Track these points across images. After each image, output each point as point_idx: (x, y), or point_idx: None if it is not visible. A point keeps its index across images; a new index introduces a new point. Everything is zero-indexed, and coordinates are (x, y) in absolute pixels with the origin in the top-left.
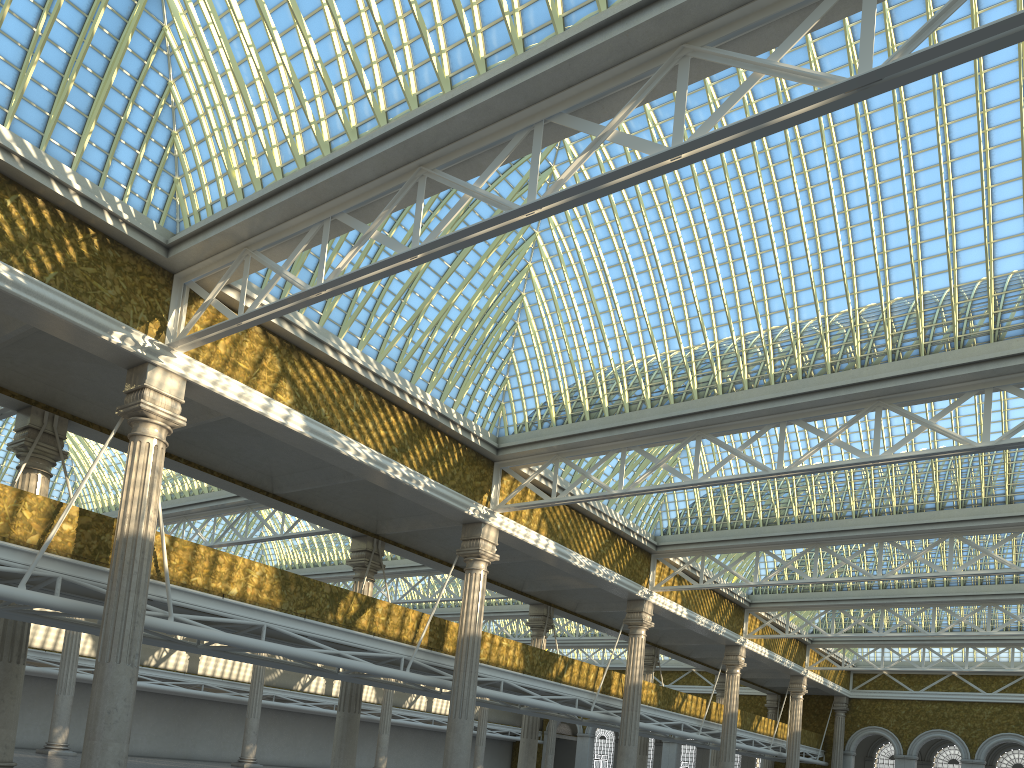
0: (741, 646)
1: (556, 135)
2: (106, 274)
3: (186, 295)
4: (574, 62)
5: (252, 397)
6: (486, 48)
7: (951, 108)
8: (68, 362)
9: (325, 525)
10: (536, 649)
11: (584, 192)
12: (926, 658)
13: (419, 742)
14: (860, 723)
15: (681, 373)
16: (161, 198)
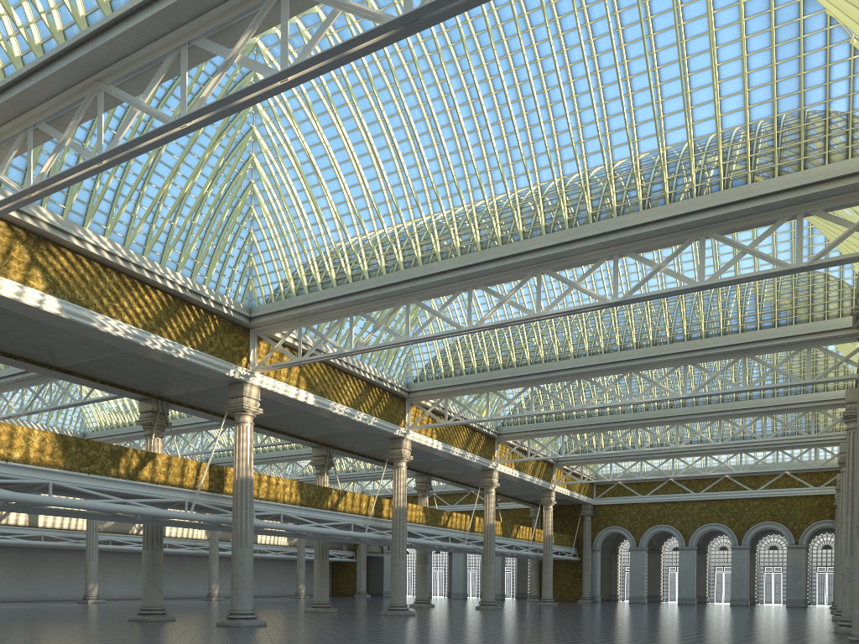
0: (494, 470)
1: (204, 55)
2: None
3: None
4: None
5: (4, 285)
6: None
7: (563, 21)
8: None
9: (112, 391)
10: (311, 485)
11: (222, 108)
12: (650, 469)
13: None
14: (603, 524)
15: (389, 248)
16: None
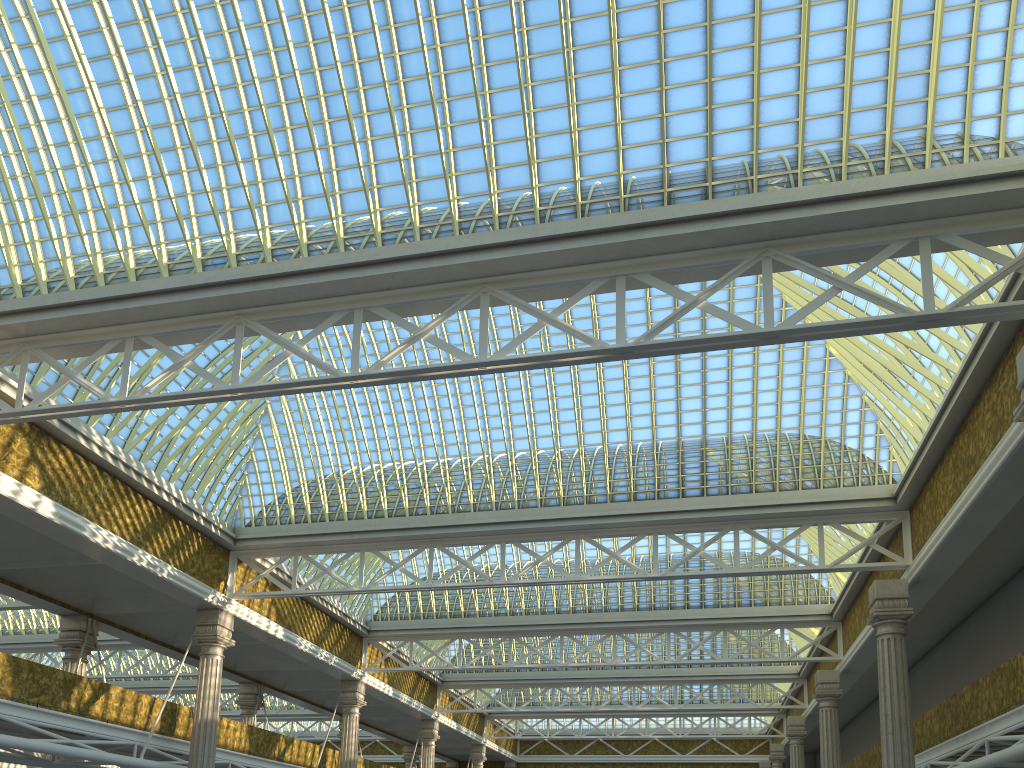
0: (435, 720)
1: (368, 317)
2: None
3: None
4: (397, 275)
5: (2, 481)
6: (309, 236)
7: (628, 329)
8: None
9: (34, 602)
10: (260, 730)
11: (404, 375)
12: (578, 726)
13: None
14: None
15: (416, 491)
16: None
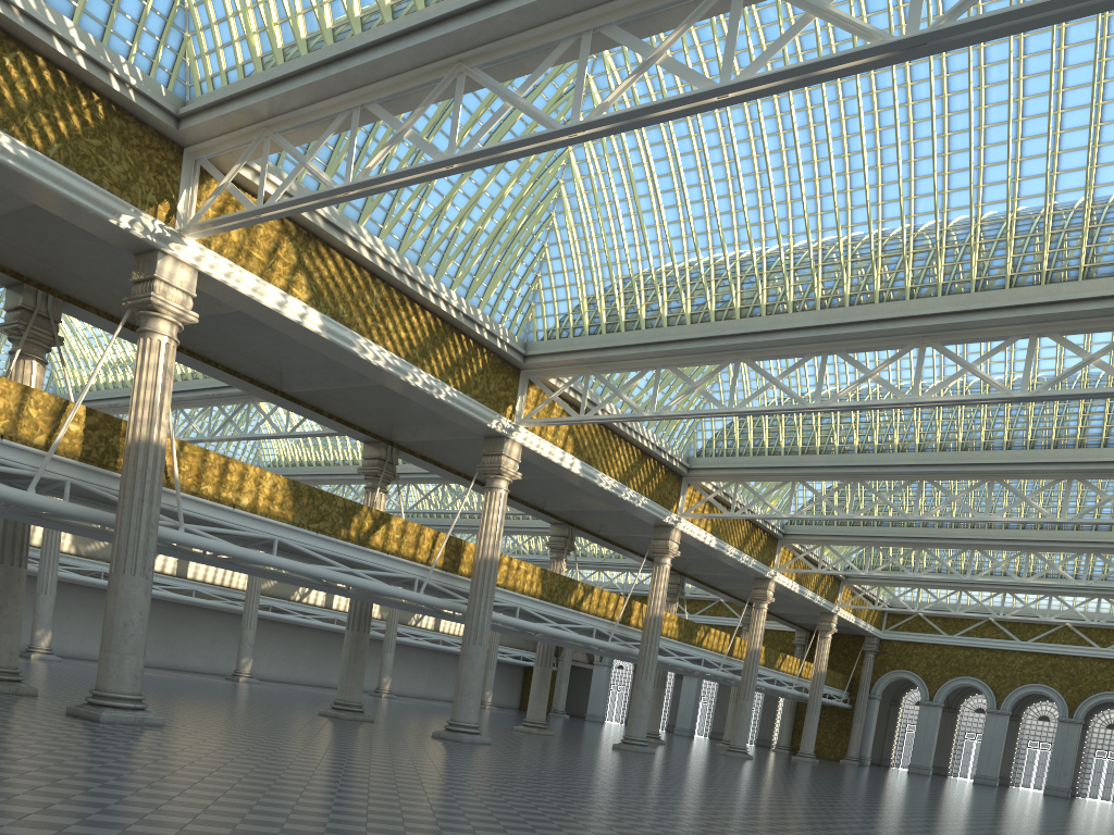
0: (771, 580)
1: (604, 44)
2: (112, 147)
3: (197, 173)
4: None
5: (267, 292)
6: None
7: None
8: (65, 238)
9: (336, 428)
10: (555, 575)
11: (629, 120)
12: (964, 601)
13: (425, 663)
14: (889, 666)
15: (724, 288)
16: (170, 58)
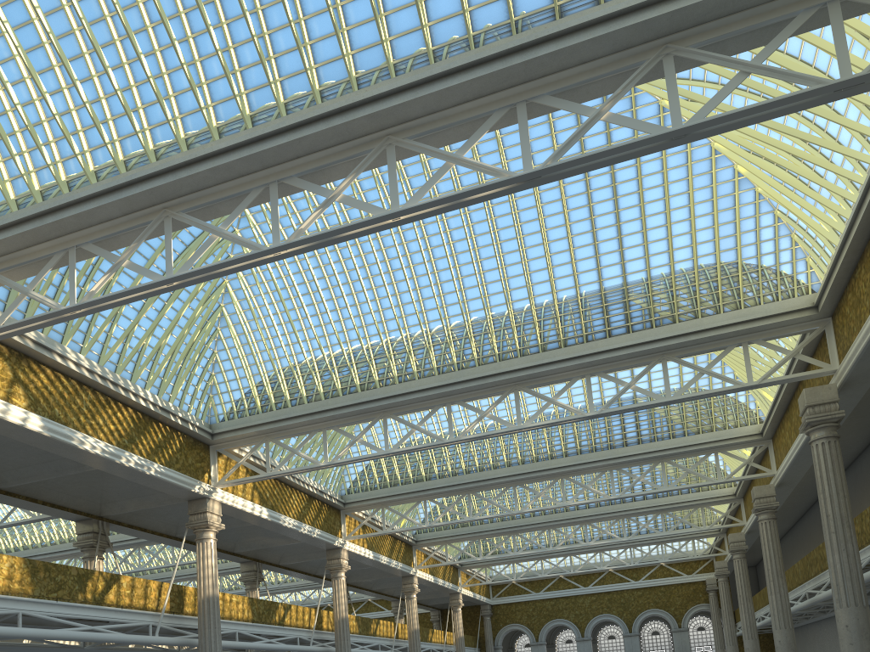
0: (414, 576)
1: (285, 191)
2: None
3: None
4: (303, 140)
5: None
6: (218, 119)
7: None
8: None
9: (50, 513)
10: (260, 600)
11: (323, 239)
12: (540, 567)
13: None
14: (502, 623)
15: (364, 367)
16: None
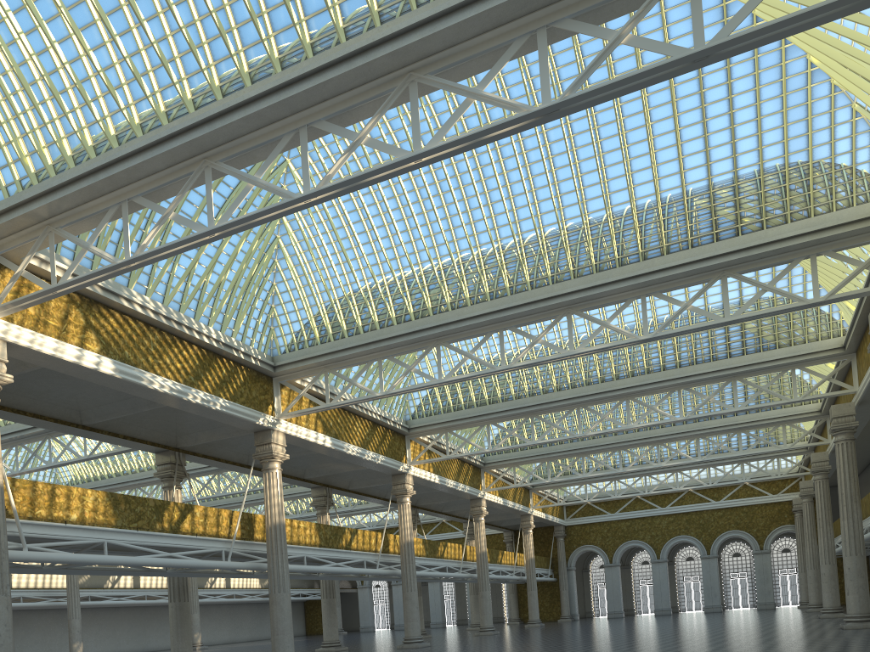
0: (482, 498)
1: (316, 134)
2: None
3: None
4: (328, 83)
5: (66, 349)
6: (249, 64)
7: None
8: None
9: (131, 446)
10: (327, 526)
11: (349, 185)
12: (616, 487)
13: (224, 615)
14: (576, 544)
15: (417, 295)
16: None
